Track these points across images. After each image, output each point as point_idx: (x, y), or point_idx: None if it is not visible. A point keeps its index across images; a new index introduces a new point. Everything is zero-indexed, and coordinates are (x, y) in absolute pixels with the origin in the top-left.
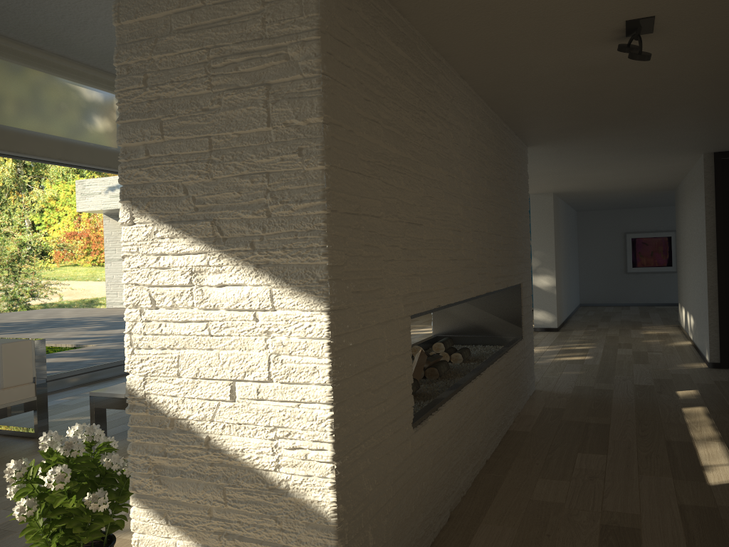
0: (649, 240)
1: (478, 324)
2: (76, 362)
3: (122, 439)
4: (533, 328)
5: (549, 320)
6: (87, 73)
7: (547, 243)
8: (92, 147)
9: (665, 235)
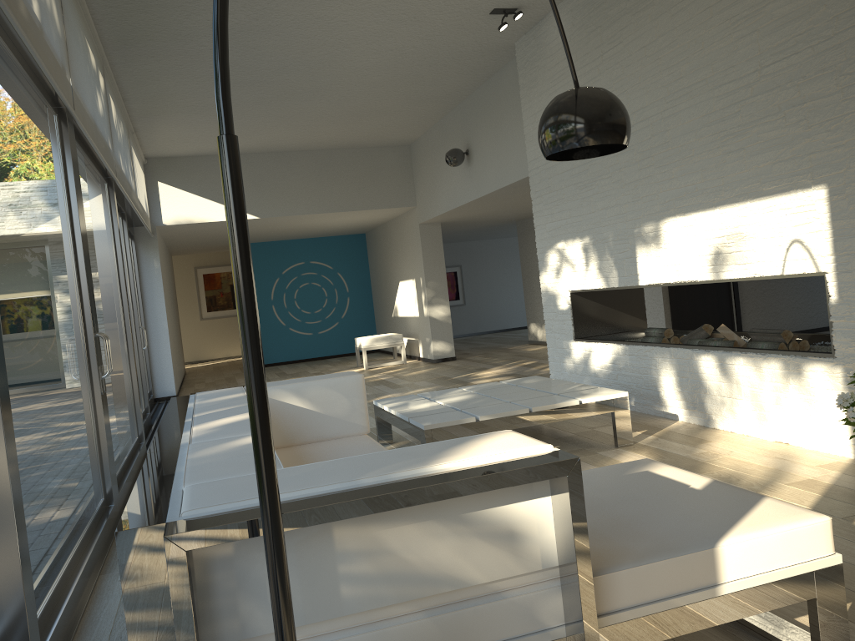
0: None
1: (613, 323)
2: (124, 447)
3: None
4: (434, 360)
5: (448, 350)
6: (88, 26)
7: (439, 273)
8: (102, 134)
9: (451, 270)
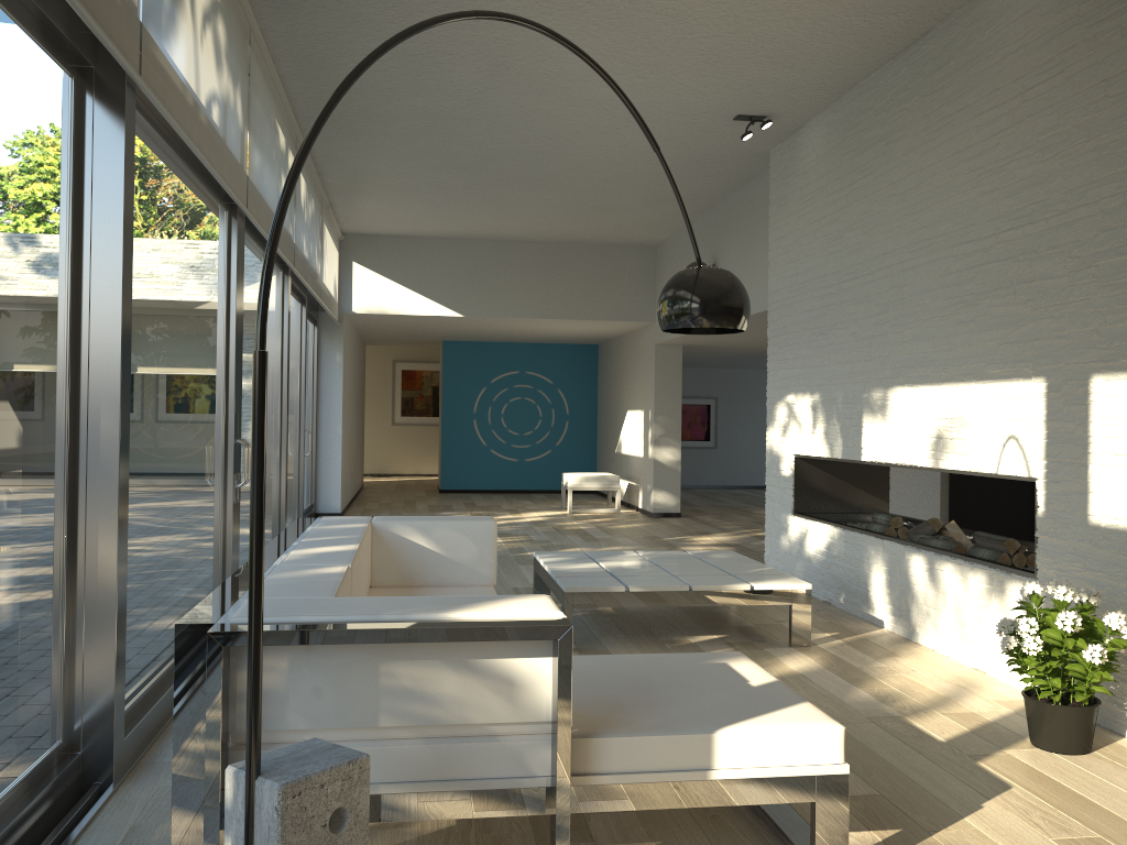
0: (687, 407)
1: (844, 500)
2: None
3: (605, 648)
4: (652, 514)
5: (672, 504)
6: (281, 105)
7: (673, 407)
8: None
9: (704, 402)
